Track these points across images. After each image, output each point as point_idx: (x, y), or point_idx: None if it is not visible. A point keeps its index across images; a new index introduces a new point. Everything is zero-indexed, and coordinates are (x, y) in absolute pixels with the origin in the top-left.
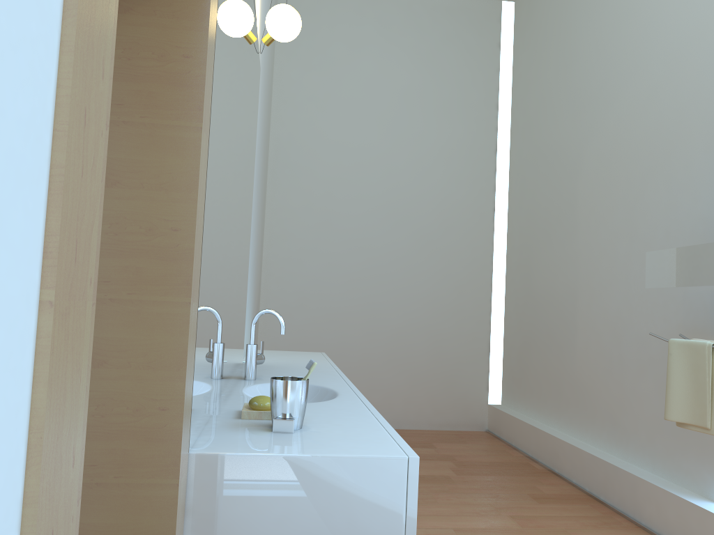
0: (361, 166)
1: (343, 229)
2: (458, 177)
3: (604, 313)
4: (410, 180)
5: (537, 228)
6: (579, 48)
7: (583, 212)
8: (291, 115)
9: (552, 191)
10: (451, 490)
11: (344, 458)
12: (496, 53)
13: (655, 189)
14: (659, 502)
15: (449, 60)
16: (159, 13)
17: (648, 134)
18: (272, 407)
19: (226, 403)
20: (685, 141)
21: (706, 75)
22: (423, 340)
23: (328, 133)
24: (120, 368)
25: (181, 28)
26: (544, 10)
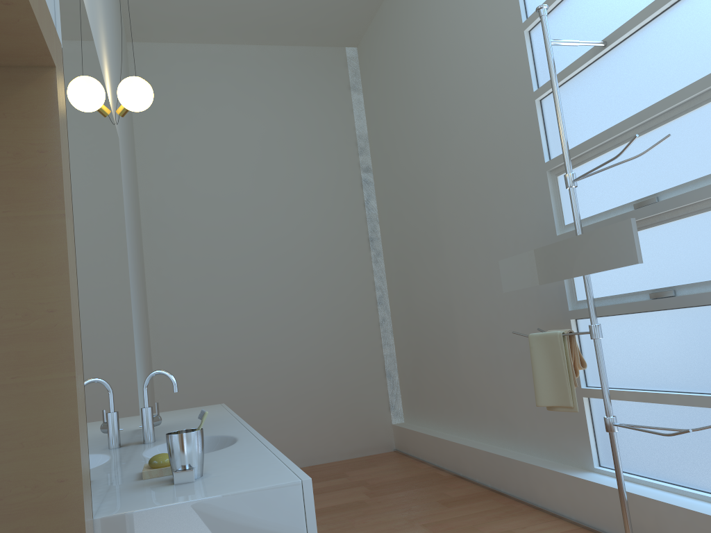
0: (236, 215)
1: (227, 279)
2: (330, 213)
3: (477, 320)
4: (285, 223)
5: (409, 251)
6: (418, 85)
7: (446, 231)
8: (158, 175)
9: (416, 216)
10: (366, 513)
11: (243, 493)
12: (347, 96)
13: (500, 204)
14: (549, 482)
15: (305, 106)
16: (9, 115)
17: (486, 156)
18: (171, 462)
19: (127, 468)
20: (516, 159)
21: (523, 101)
22: (321, 374)
23: (198, 188)
24: (13, 450)
25: (33, 126)
26: (384, 53)
